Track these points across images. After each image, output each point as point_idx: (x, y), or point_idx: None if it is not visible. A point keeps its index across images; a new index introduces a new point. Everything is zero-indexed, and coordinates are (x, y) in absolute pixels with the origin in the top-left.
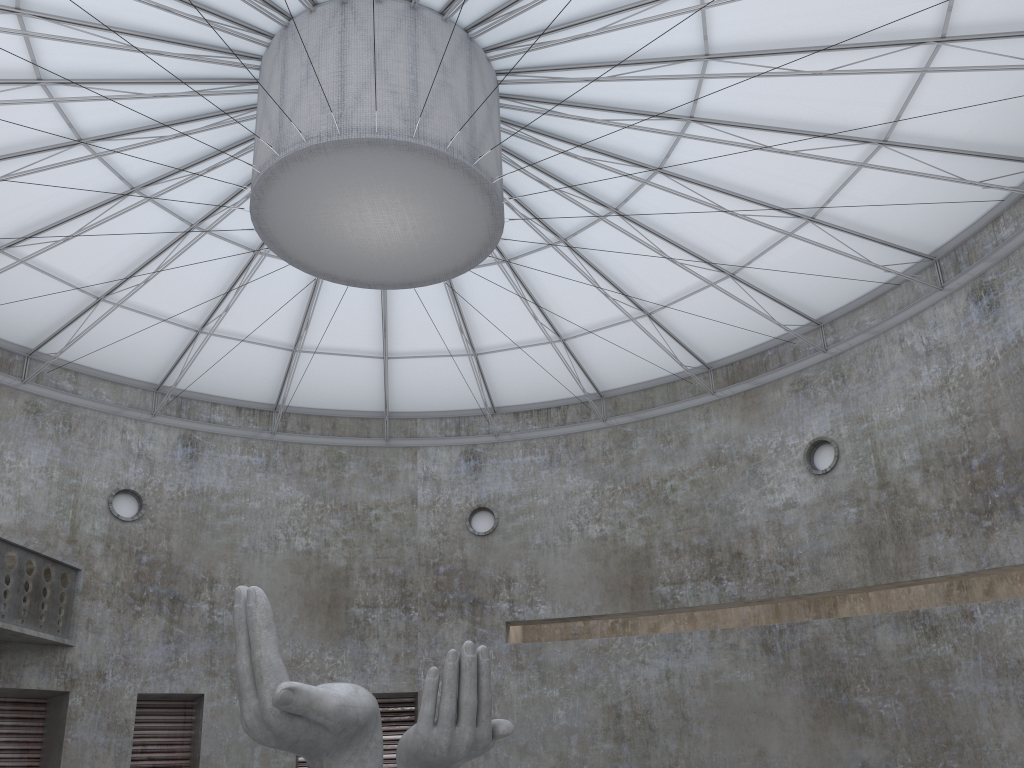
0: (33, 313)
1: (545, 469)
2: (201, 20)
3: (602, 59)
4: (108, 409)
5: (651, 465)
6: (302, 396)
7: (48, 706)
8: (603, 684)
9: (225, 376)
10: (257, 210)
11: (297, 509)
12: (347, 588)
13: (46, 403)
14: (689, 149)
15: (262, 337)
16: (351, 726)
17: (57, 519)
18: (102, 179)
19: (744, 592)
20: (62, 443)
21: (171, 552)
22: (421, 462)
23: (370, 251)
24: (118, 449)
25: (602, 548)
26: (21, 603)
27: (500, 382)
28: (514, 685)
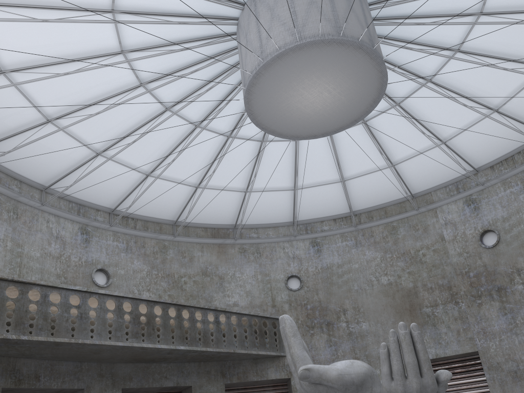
0: (226, 208)
1: (522, 194)
2: (201, 45)
3: None
4: (274, 240)
5: None
6: (362, 202)
7: (287, 385)
8: None
9: (320, 206)
10: (255, 120)
11: (378, 262)
12: (417, 298)
13: (247, 246)
14: None
15: (325, 180)
16: (350, 386)
17: (264, 297)
18: (215, 138)
19: None
20: (258, 262)
21: (320, 300)
22: (440, 215)
23: (321, 113)
24: (283, 257)
25: None
26: (254, 340)
27: (470, 152)
28: None
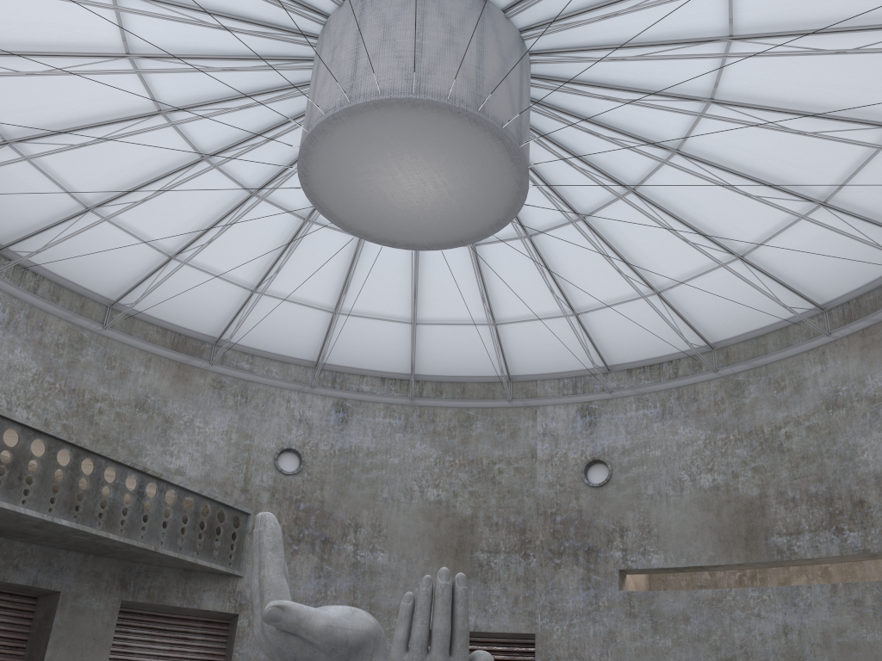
0: (211, 308)
1: (657, 422)
2: (255, 33)
3: None
4: (276, 383)
5: (764, 413)
6: (433, 365)
7: (229, 626)
8: (717, 636)
9: (366, 351)
10: (307, 186)
11: (430, 464)
12: (472, 535)
13: (228, 380)
14: (739, 72)
15: (387, 314)
16: (340, 647)
17: (233, 472)
18: (228, 188)
19: (868, 543)
20: (239, 411)
21: (323, 501)
22: (540, 420)
23: (415, 213)
24: (283, 415)
25: (714, 498)
26: (196, 539)
27: (608, 340)
28: (627, 632)
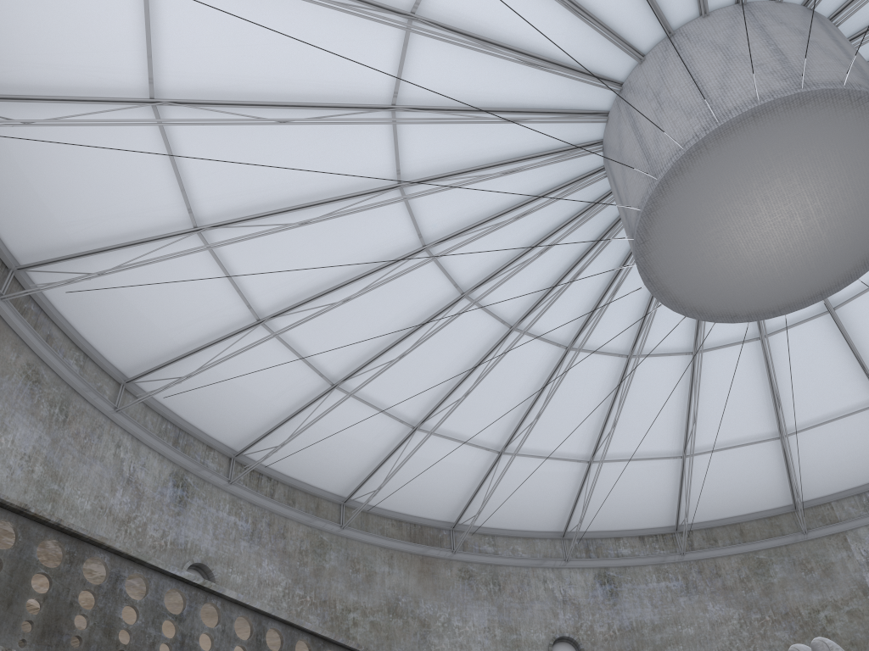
0: (450, 485)
1: None
2: (544, 118)
3: None
4: (526, 563)
5: None
6: (700, 508)
7: None
8: None
9: (621, 505)
10: (643, 257)
11: (734, 627)
12: None
13: (475, 567)
14: None
15: (649, 451)
16: None
17: None
18: (485, 328)
19: None
20: (496, 602)
21: None
22: (855, 547)
23: (770, 265)
24: (544, 599)
25: None
26: None
27: None
28: None
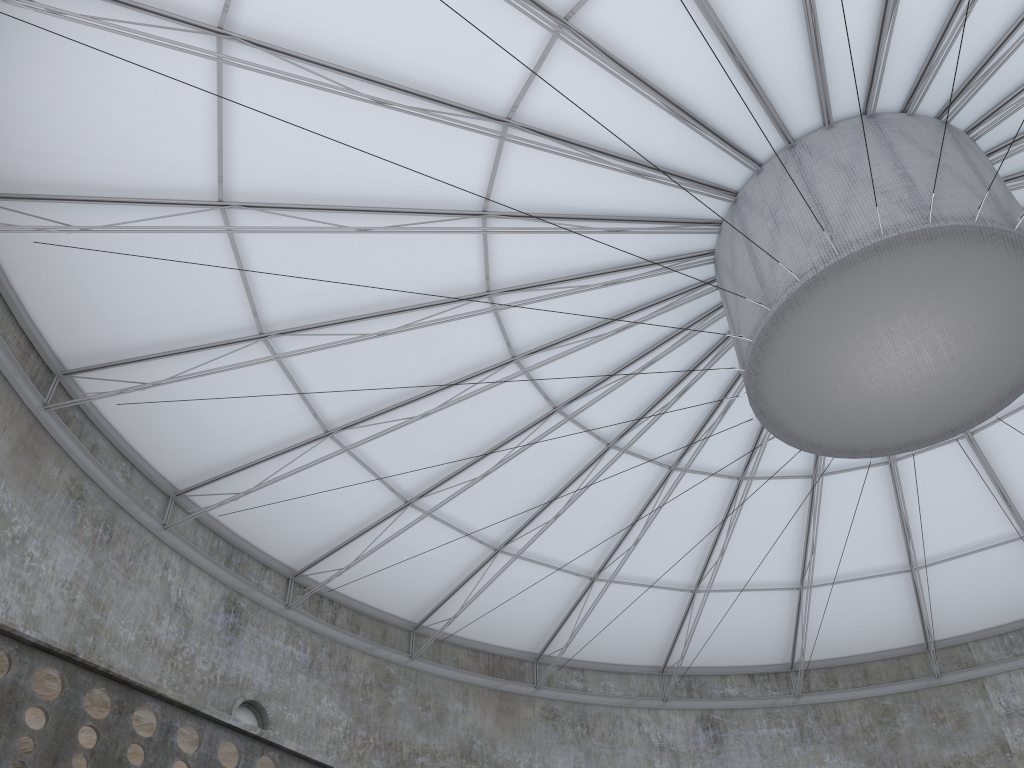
0: (534, 612)
1: None
2: (650, 229)
3: None
4: (619, 702)
5: None
6: (818, 645)
7: None
8: None
9: (729, 639)
10: (754, 389)
11: None
12: None
13: (560, 706)
14: None
15: (762, 581)
16: None
17: None
18: (579, 445)
19: None
20: (583, 746)
21: None
22: (994, 695)
23: (895, 400)
24: (638, 744)
25: None
26: None
27: None
28: None
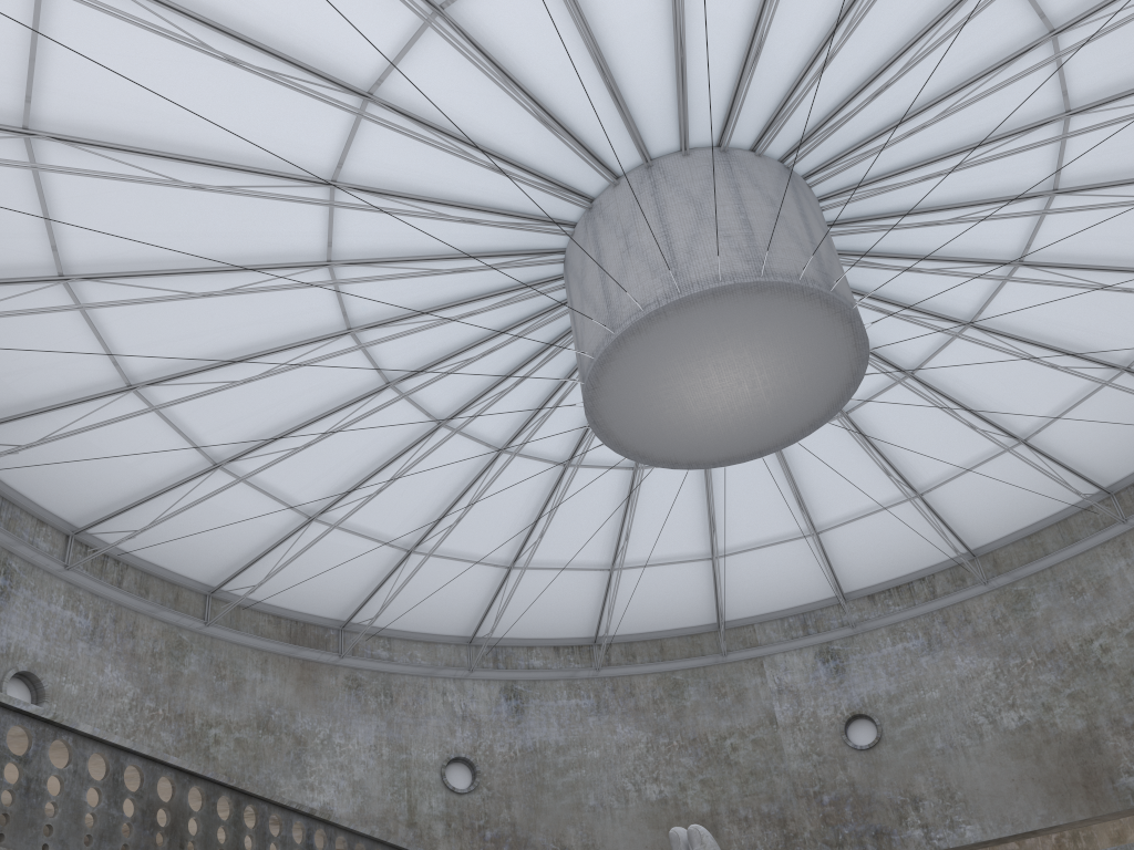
0: (345, 580)
1: (925, 655)
2: (505, 224)
3: (938, 152)
4: (425, 671)
5: (1065, 625)
6: (622, 621)
7: None
8: None
9: (539, 614)
10: (591, 402)
11: (641, 752)
12: (717, 838)
13: (365, 675)
14: (1054, 229)
15: (576, 561)
16: None
17: (393, 801)
18: (409, 420)
19: None
20: (386, 716)
21: (514, 822)
22: (770, 673)
23: (714, 422)
24: (441, 714)
25: (1028, 740)
26: None
27: (847, 562)
28: None
